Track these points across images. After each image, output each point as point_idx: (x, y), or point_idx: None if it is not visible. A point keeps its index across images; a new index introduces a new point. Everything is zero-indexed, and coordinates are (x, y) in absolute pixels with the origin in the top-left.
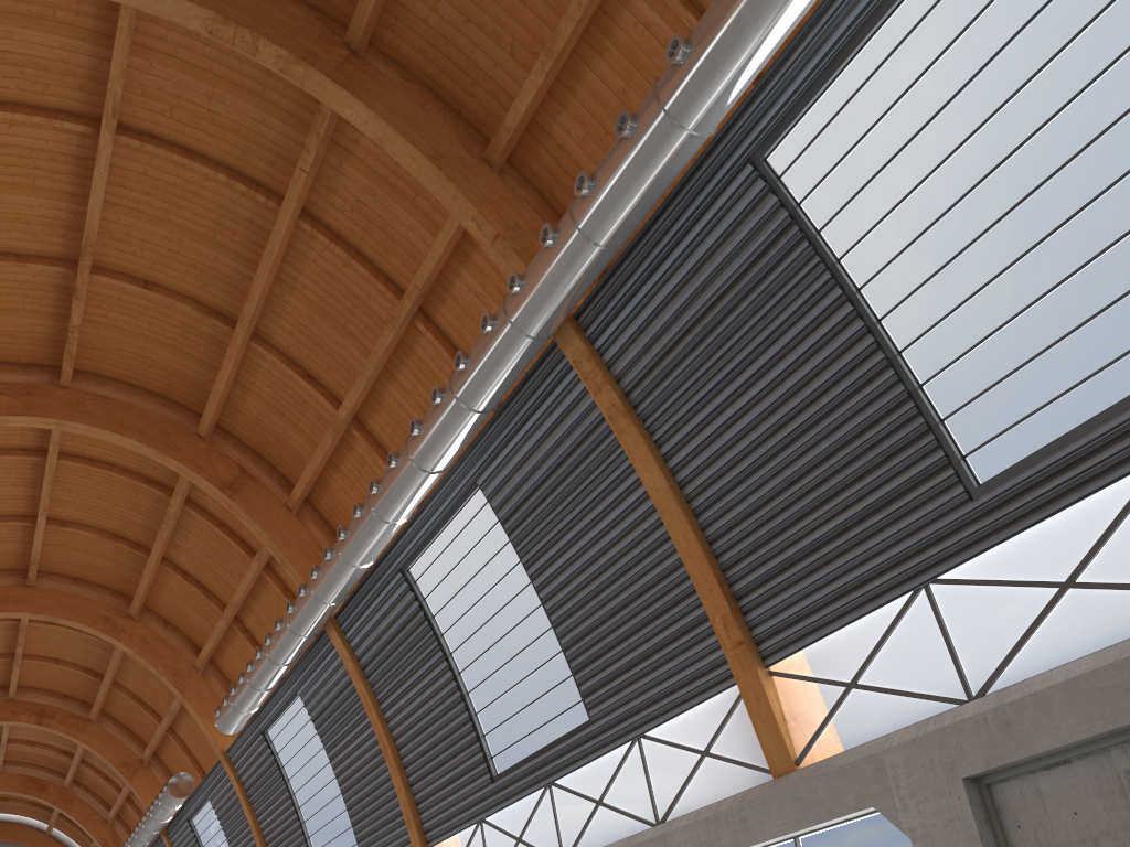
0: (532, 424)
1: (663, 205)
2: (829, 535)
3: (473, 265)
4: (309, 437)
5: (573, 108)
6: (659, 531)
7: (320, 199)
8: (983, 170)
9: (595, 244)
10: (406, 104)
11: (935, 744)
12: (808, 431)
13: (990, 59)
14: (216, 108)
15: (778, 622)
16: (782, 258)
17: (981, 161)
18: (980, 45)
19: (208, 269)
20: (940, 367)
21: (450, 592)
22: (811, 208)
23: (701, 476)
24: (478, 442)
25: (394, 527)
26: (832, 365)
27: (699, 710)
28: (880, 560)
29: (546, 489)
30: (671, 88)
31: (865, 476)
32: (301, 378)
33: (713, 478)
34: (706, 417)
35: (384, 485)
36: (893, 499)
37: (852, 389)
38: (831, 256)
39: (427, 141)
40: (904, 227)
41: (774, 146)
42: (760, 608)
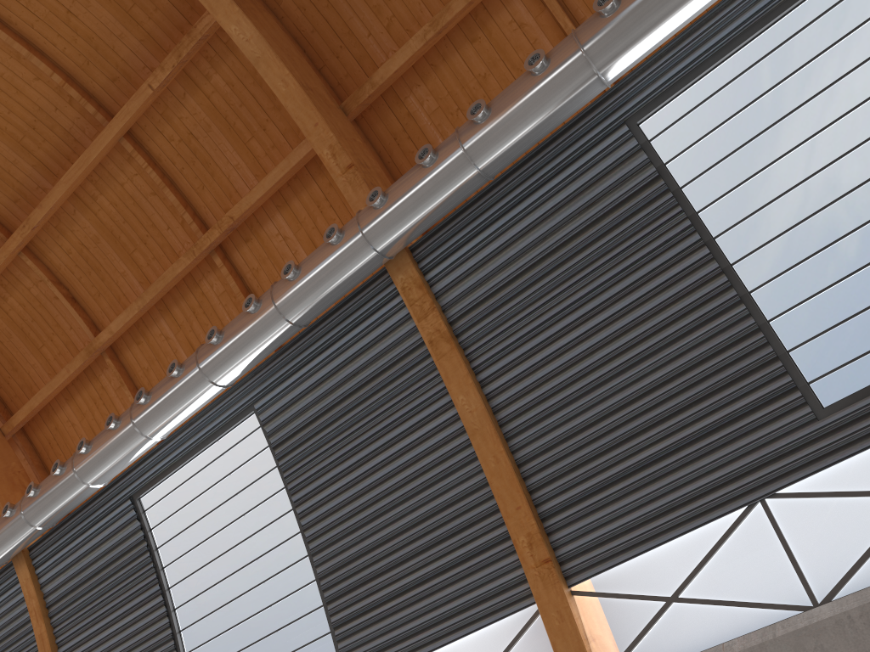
0: (336, 349)
1: (530, 154)
2: (658, 454)
3: (290, 210)
4: (49, 363)
5: (432, 83)
6: (461, 454)
7: (151, 124)
8: (848, 146)
9: (475, 166)
10: (284, 41)
11: (789, 647)
12: (646, 359)
13: (865, 60)
14: (77, 11)
15: (589, 541)
16: (644, 206)
17: (847, 139)
18: (856, 50)
19: (1, 171)
20: (789, 306)
21: (186, 522)
22: (676, 169)
23: (520, 401)
24: (266, 366)
25: (149, 444)
26: (681, 300)
27: (478, 636)
28: (713, 477)
29: (336, 413)
30: (595, 32)
31: (704, 400)
32: (65, 299)
33: (533, 402)
34: (536, 346)
35: (156, 395)
36: (733, 420)
37: (700, 322)
38: (692, 208)
39: (300, 74)
40: (766, 188)
41: (650, 113)
42: (569, 527)
